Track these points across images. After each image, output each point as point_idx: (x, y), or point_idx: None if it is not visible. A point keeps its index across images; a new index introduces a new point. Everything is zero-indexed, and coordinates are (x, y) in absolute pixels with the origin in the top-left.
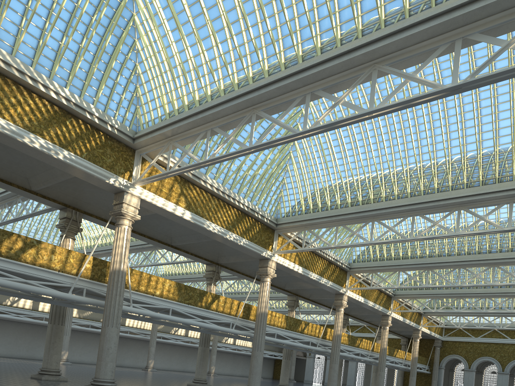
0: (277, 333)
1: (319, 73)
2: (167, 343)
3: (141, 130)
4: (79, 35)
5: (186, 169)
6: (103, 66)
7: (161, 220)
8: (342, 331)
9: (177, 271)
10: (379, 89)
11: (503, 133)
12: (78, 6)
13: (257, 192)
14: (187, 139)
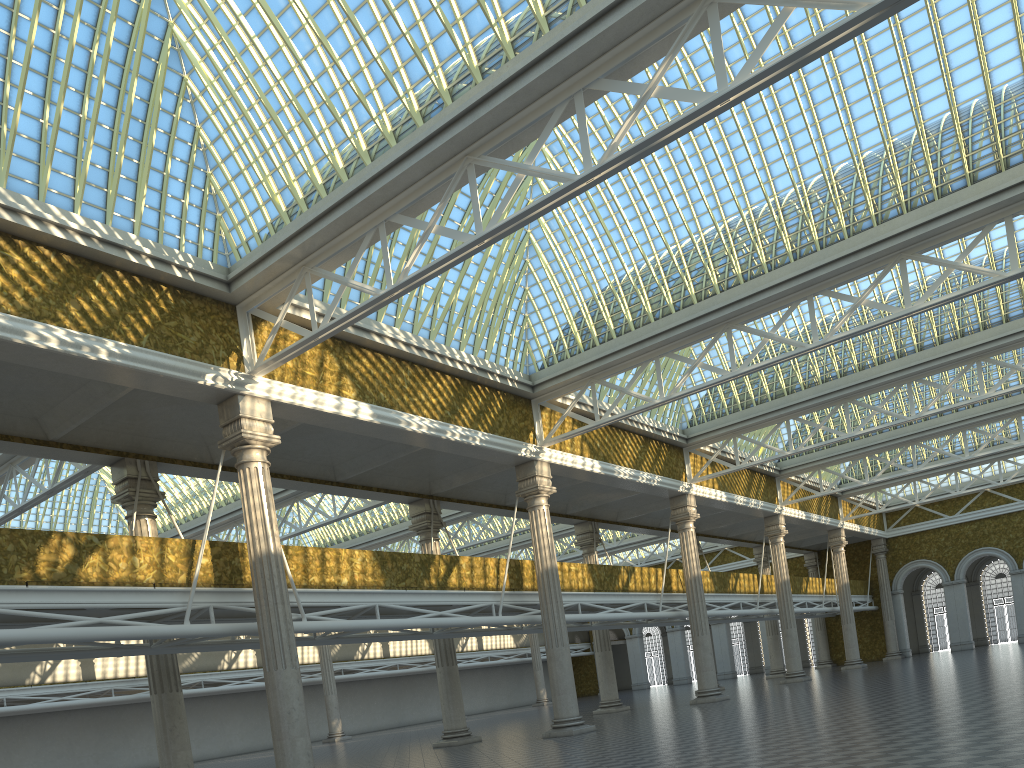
0: (581, 603)
1: (595, 42)
2: (354, 679)
3: (237, 263)
4: (73, 95)
5: (355, 315)
6: (135, 147)
7: (309, 437)
8: None
9: (340, 533)
10: (687, 53)
11: (963, 79)
12: (59, 33)
13: (482, 331)
14: (337, 256)
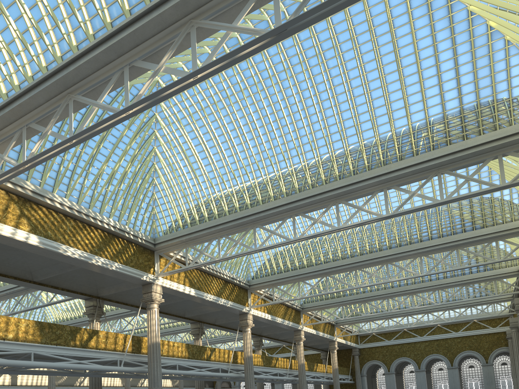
0: (179, 364)
1: (130, 37)
2: None
3: None
4: None
5: (4, 176)
6: None
7: (10, 252)
8: (257, 354)
9: (68, 315)
10: (231, 84)
11: (363, 119)
12: None
13: (124, 210)
14: (4, 144)
